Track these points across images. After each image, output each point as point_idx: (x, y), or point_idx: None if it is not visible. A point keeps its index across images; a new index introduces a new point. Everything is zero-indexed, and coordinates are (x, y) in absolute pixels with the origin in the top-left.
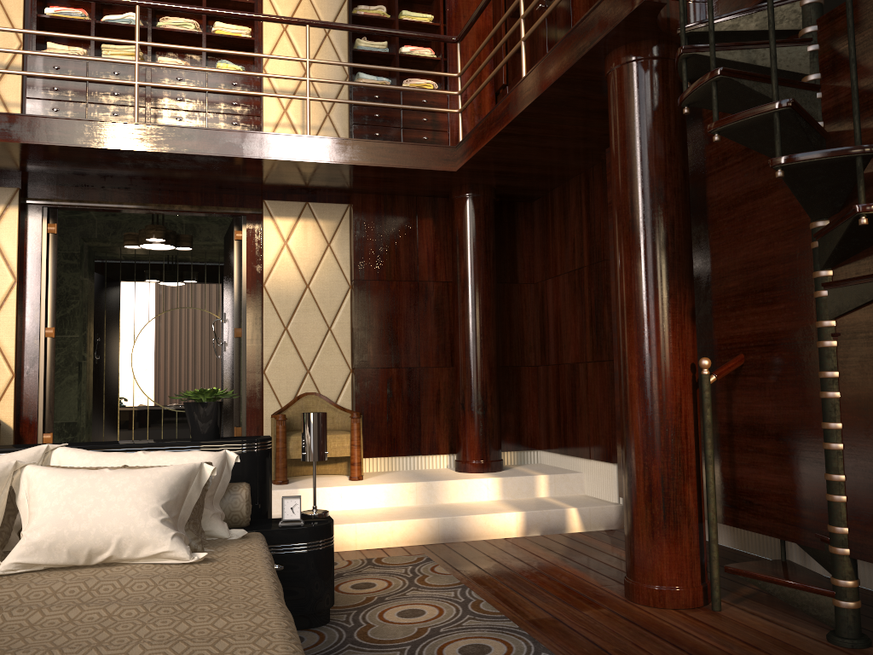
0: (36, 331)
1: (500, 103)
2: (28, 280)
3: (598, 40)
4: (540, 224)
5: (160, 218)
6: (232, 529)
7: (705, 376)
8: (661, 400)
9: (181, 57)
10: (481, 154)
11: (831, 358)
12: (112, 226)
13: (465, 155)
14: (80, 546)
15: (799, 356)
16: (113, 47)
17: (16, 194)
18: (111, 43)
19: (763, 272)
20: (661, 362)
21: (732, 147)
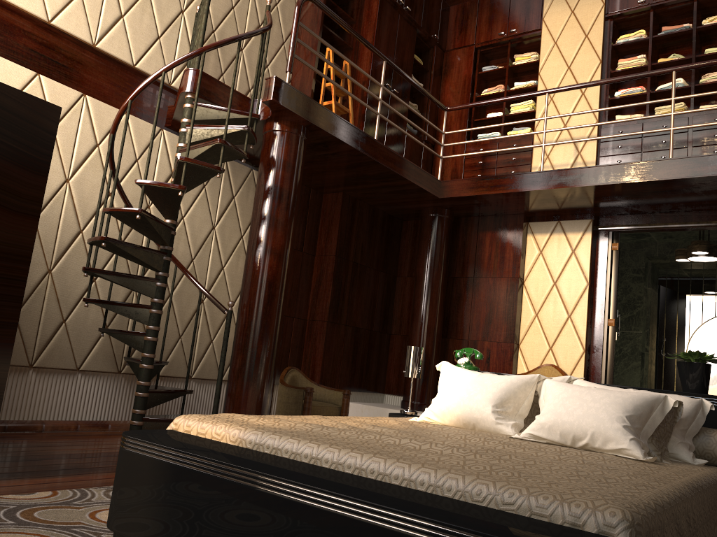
0: (601, 320)
1: None
2: (597, 284)
3: None
4: None
5: (710, 237)
6: (705, 464)
7: None
8: None
9: None
10: None
11: None
12: (670, 246)
13: None
14: (567, 431)
15: None
16: (663, 107)
17: (590, 224)
18: (663, 105)
19: None
20: None
21: None
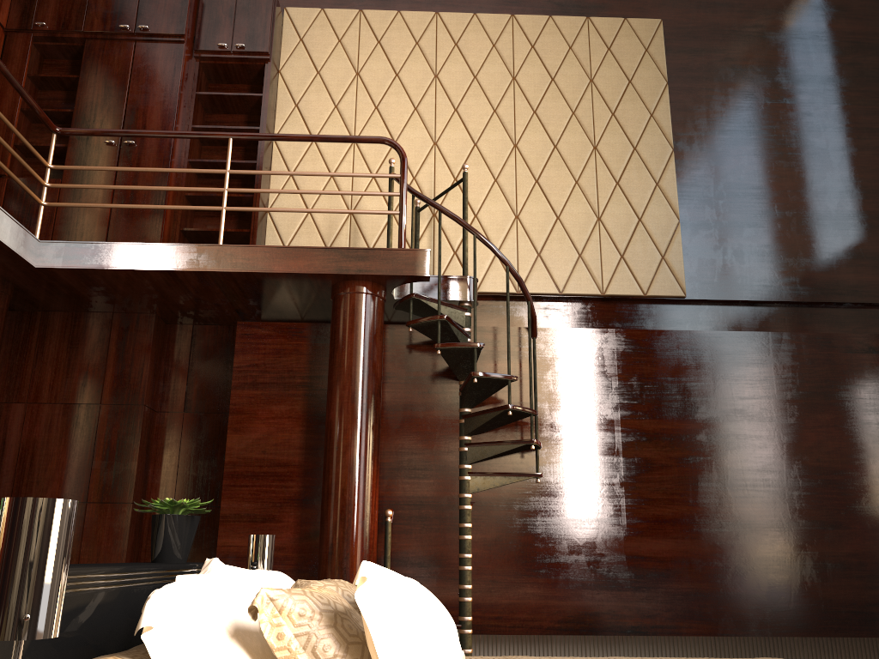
0: None
1: (181, 246)
2: None
3: (372, 274)
4: (10, 339)
5: None
6: None
7: (390, 522)
8: (372, 538)
9: None
10: (104, 271)
11: (470, 516)
12: None
13: (68, 259)
14: None
15: (442, 513)
16: None
17: None
18: None
19: (417, 457)
20: (374, 509)
21: (396, 371)
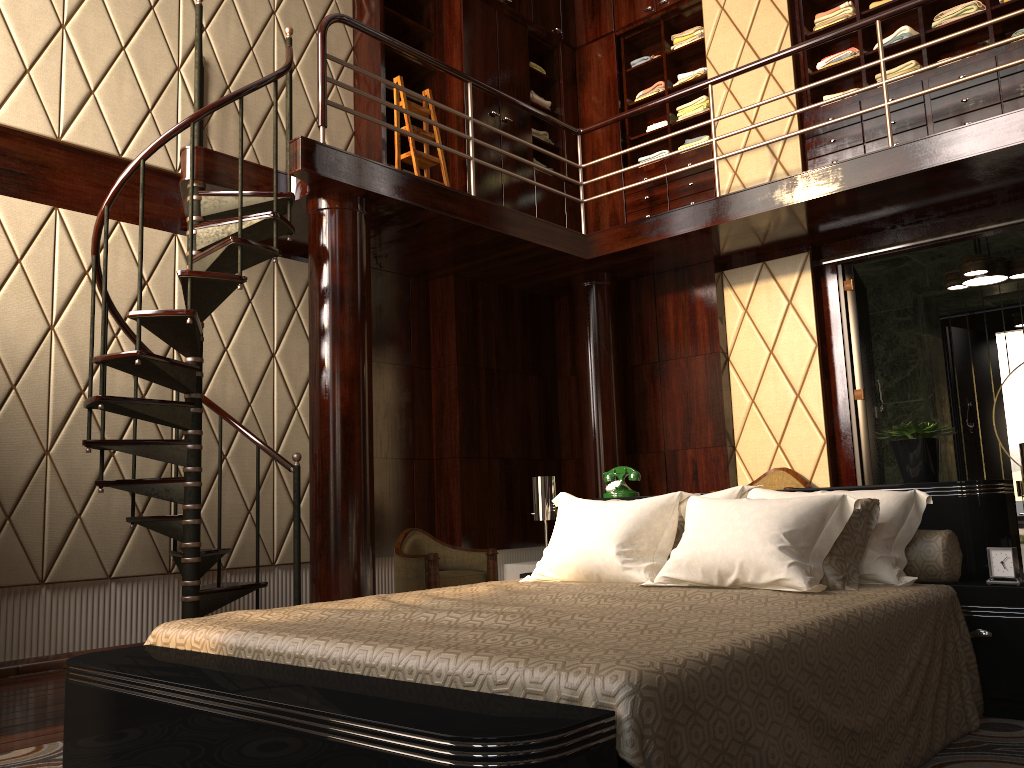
0: (844, 394)
1: None
2: (830, 343)
3: None
4: None
5: (997, 246)
6: (929, 582)
7: None
8: None
9: (970, 50)
10: None
11: None
12: (944, 269)
13: None
14: (710, 566)
15: None
16: (887, 73)
17: (807, 259)
18: (889, 69)
19: None
20: None
21: None
